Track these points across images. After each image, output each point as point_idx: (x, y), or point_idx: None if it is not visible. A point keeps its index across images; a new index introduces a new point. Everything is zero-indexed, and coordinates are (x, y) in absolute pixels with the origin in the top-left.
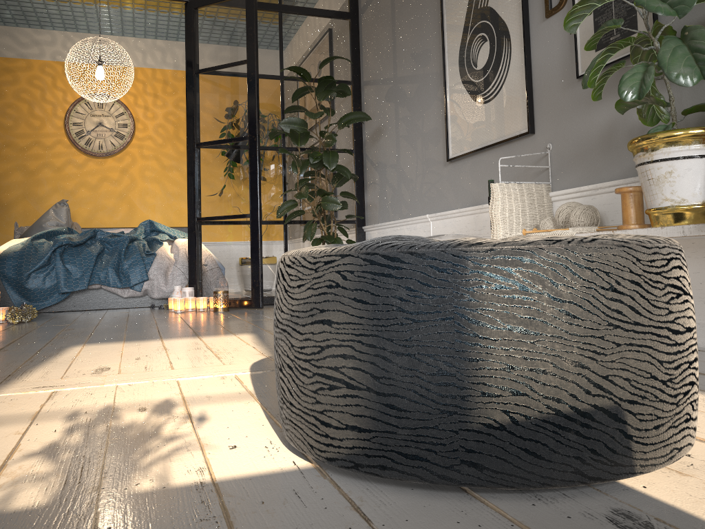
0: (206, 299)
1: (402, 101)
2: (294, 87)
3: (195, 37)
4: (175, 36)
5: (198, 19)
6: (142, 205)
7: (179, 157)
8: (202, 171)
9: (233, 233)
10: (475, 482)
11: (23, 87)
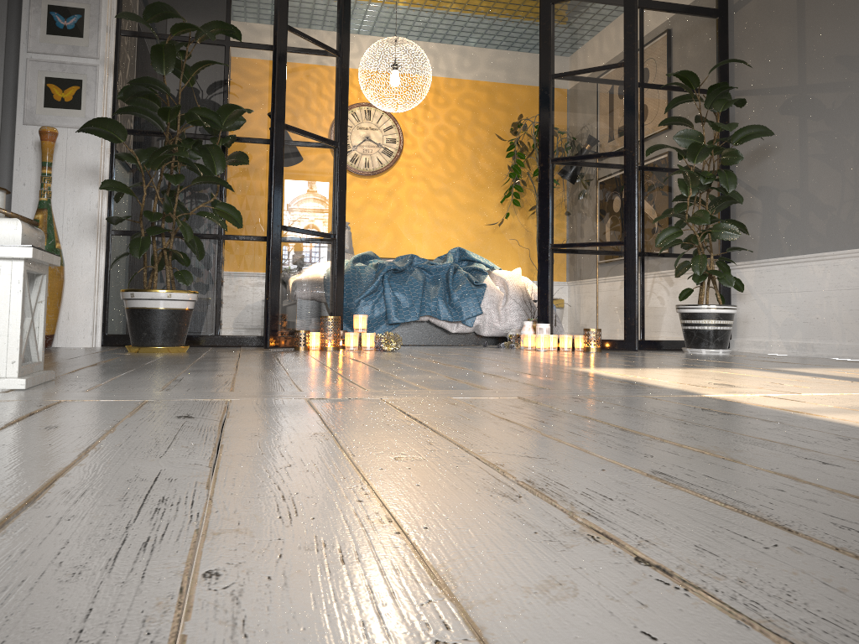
0: (572, 338)
1: (815, 113)
2: (654, 96)
3: (552, 36)
4: (451, 39)
5: (557, 16)
6: (408, 233)
7: (449, 179)
8: (558, 190)
9: (599, 263)
10: None
11: None
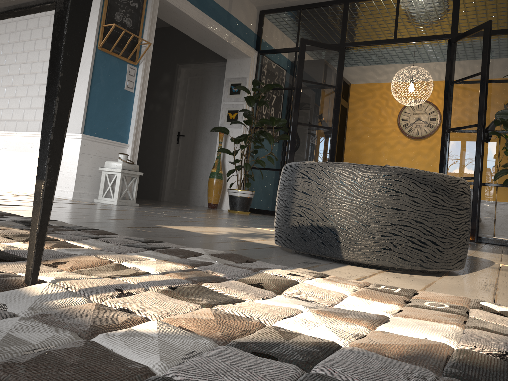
0: None
1: None
2: None
3: (452, 61)
4: None
5: (455, 49)
6: None
7: None
8: (449, 147)
9: None
10: (289, 246)
11: (376, 99)
